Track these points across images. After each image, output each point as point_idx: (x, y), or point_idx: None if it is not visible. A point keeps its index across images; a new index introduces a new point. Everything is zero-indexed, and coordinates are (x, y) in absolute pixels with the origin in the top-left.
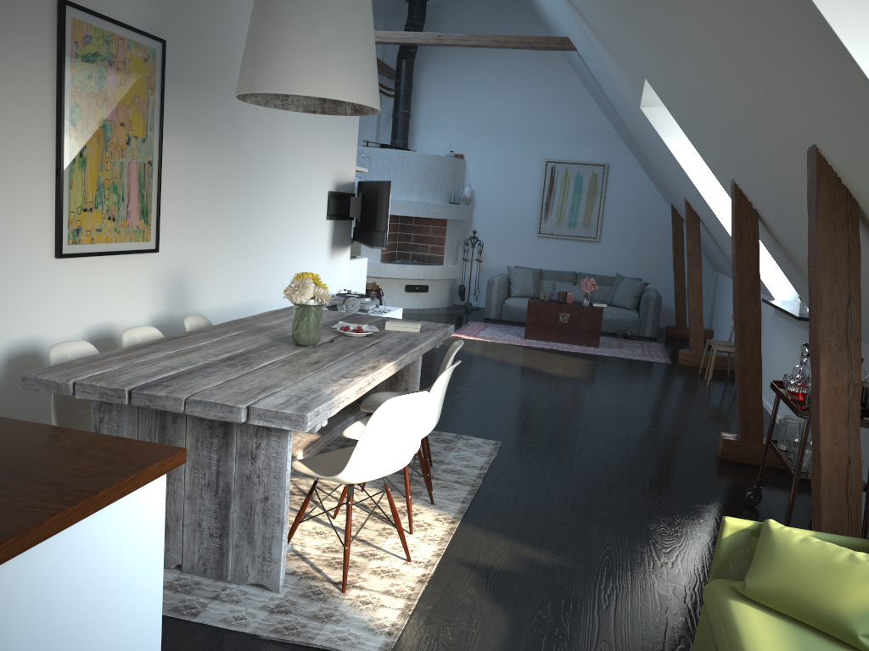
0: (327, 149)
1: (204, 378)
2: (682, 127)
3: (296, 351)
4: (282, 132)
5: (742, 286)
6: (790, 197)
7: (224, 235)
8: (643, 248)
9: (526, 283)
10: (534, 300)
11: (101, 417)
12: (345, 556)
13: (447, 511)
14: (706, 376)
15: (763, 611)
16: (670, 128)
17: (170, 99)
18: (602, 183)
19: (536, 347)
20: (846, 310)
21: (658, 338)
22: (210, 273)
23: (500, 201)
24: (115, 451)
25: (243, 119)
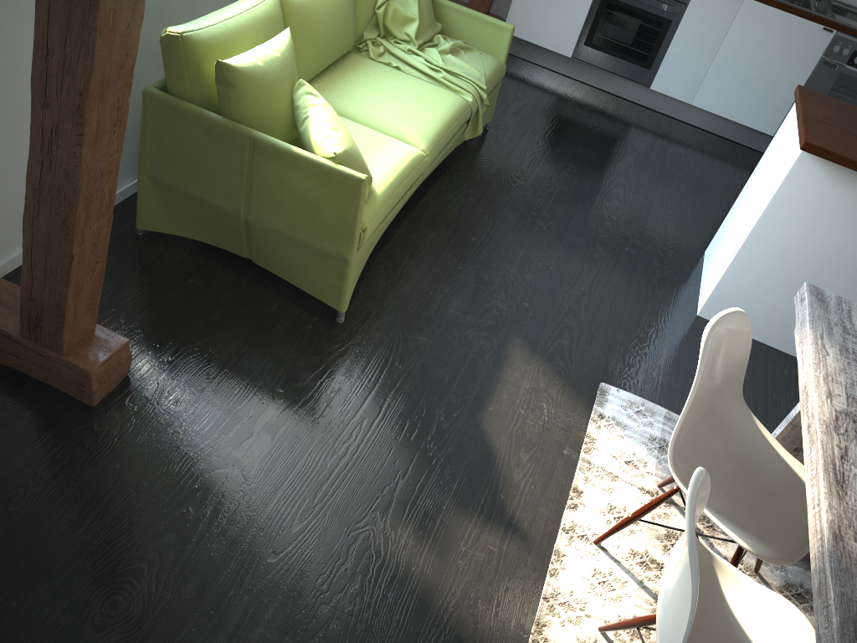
0: None
1: None
2: None
3: None
4: None
5: None
6: None
7: None
8: None
9: None
10: None
11: None
12: None
13: None
14: None
15: None
16: None
17: None
18: None
19: None
20: None
21: None
22: None
23: None
24: (833, 143)
25: None
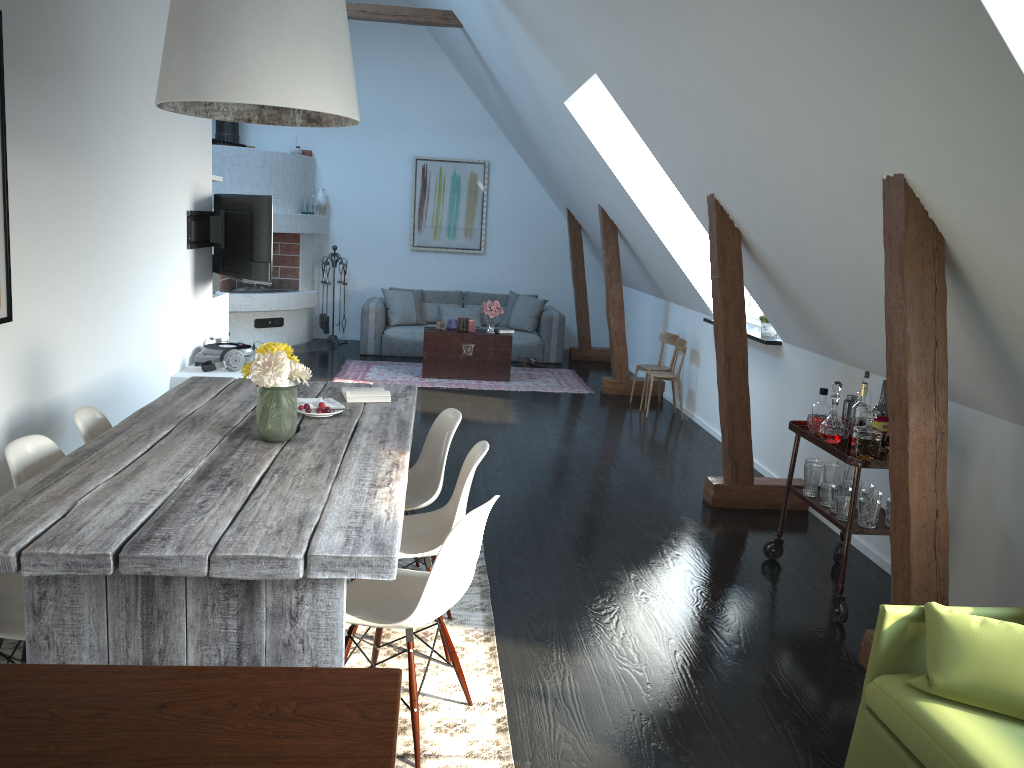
0: (183, 155)
1: (203, 516)
2: (642, 132)
3: (275, 451)
4: (135, 136)
5: (728, 315)
6: (816, 221)
7: (82, 285)
8: (534, 260)
9: (407, 308)
10: (431, 331)
11: (42, 592)
12: (415, 720)
13: (473, 626)
14: (641, 407)
15: (960, 709)
16: (599, 127)
17: (9, 97)
18: (483, 185)
19: (443, 388)
20: (933, 354)
21: (564, 363)
22: (70, 340)
23: (362, 208)
24: (318, 697)
25: (94, 120)
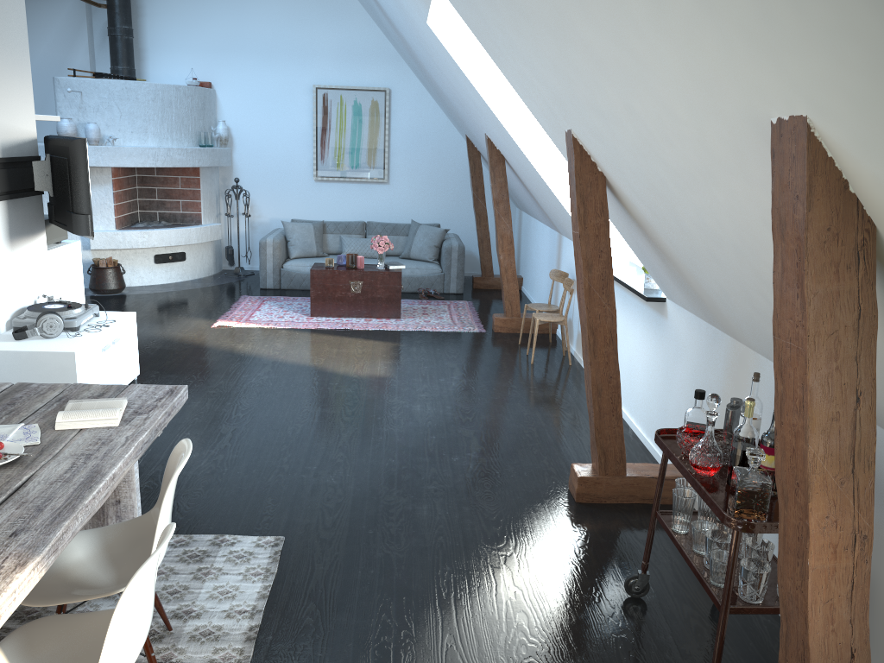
0: None
1: None
2: (492, 54)
3: None
4: None
5: (591, 278)
6: (684, 175)
7: None
8: (438, 187)
9: (307, 241)
10: (317, 268)
11: None
12: None
13: None
14: (529, 350)
15: None
16: (467, 50)
17: None
18: (384, 112)
19: (326, 330)
20: (853, 417)
21: (464, 293)
22: None
23: (265, 139)
24: None
25: None
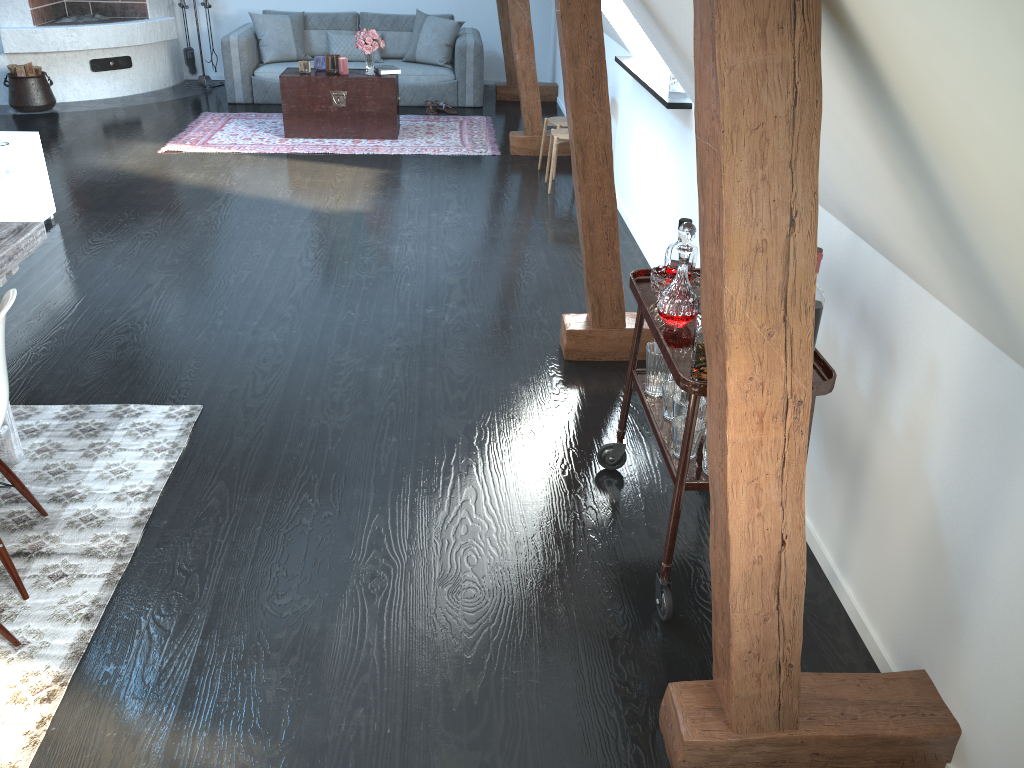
0: None
1: None
2: None
3: None
4: None
5: (578, 76)
6: None
7: None
8: None
9: (284, 39)
10: (289, 75)
11: None
12: None
13: (46, 661)
14: (547, 177)
15: None
16: None
17: None
18: None
19: (302, 155)
20: (785, 247)
21: (484, 107)
22: None
23: None
24: None
25: None
